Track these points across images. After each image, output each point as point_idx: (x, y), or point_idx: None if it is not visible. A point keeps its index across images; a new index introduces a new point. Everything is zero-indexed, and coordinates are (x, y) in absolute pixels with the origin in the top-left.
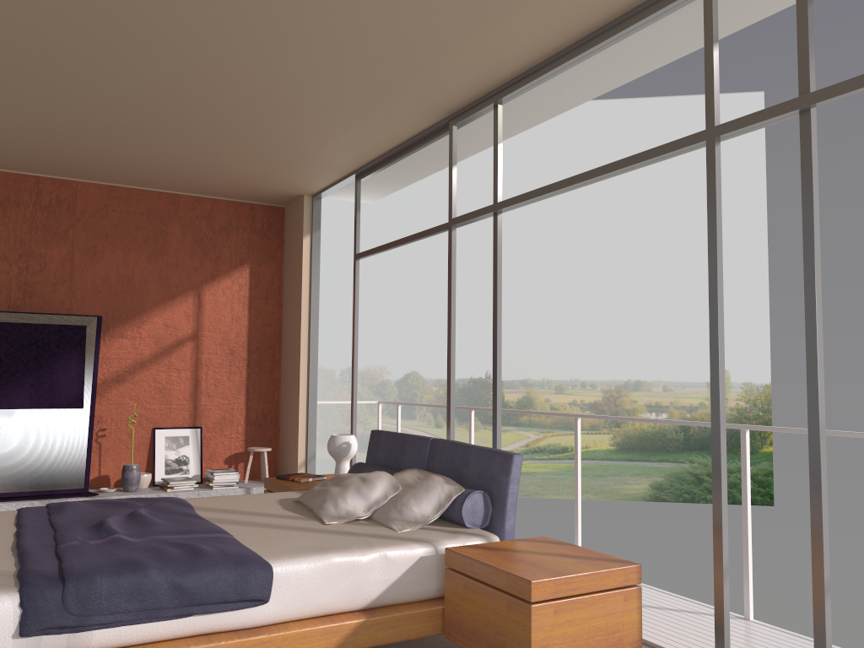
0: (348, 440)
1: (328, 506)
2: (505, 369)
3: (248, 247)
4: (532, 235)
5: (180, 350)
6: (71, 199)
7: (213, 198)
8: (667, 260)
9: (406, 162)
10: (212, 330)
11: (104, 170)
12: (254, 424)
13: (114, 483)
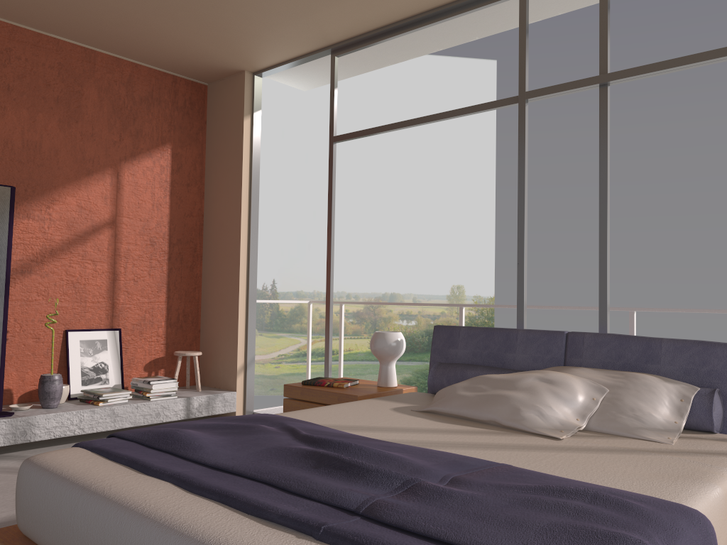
0: (400, 338)
1: (531, 416)
2: (281, 281)
3: (170, 125)
4: (307, 163)
5: (97, 238)
6: None
7: (134, 63)
8: (419, 192)
9: (402, 39)
10: (131, 216)
11: None
12: (175, 326)
13: (18, 399)
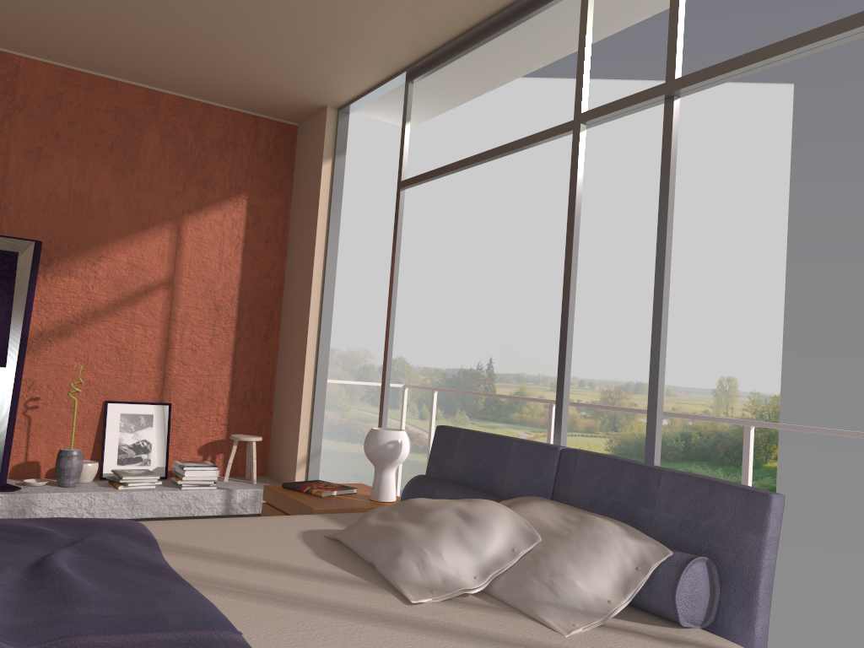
0: (397, 439)
1: (407, 564)
2: (499, 361)
3: (247, 172)
4: (537, 220)
5: (149, 300)
6: (9, 80)
7: (206, 103)
8: (680, 256)
9: (483, 55)
10: (192, 276)
11: (57, 39)
12: (240, 405)
13: (46, 473)
